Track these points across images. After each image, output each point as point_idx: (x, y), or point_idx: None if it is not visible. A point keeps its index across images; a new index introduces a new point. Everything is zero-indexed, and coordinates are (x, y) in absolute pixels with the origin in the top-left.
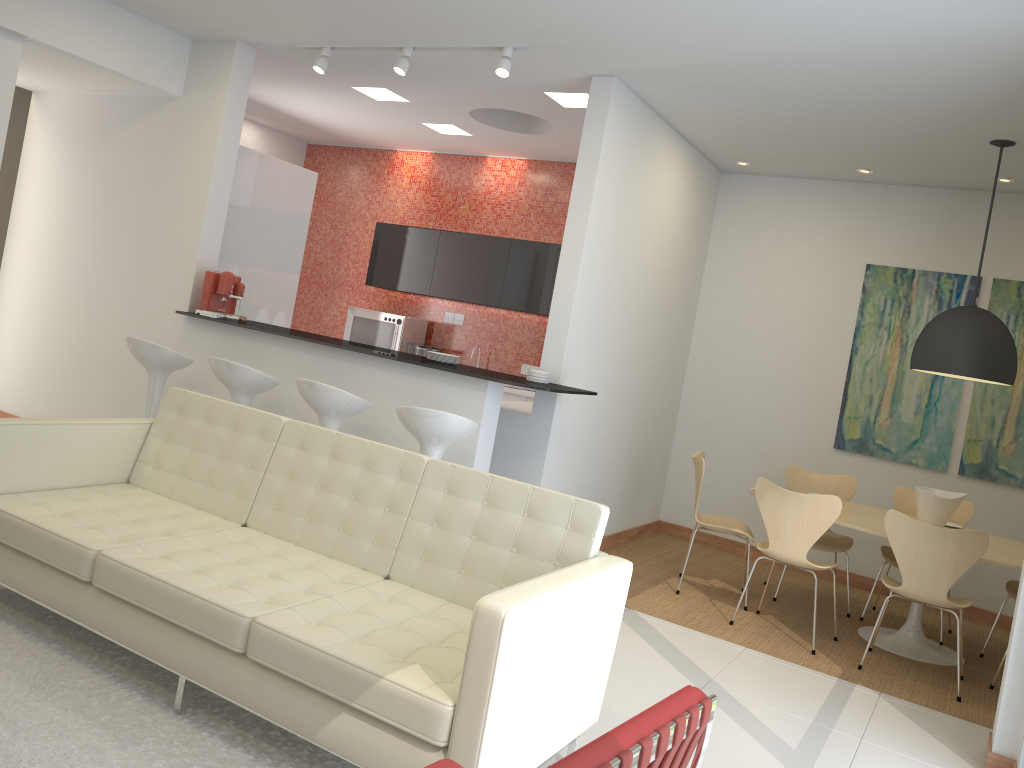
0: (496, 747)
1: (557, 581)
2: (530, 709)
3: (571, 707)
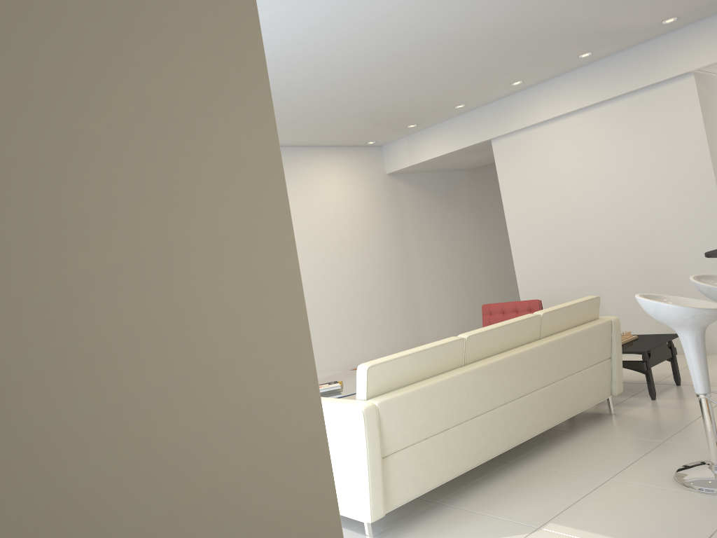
0: None
1: None
2: None
3: None
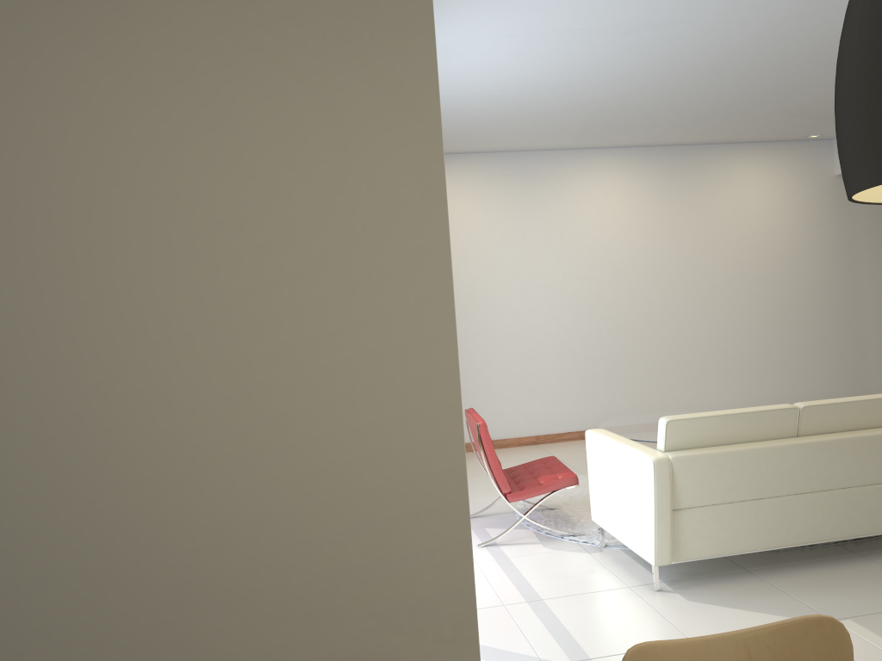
0: (594, 496)
1: (613, 437)
2: (605, 495)
3: (629, 525)
